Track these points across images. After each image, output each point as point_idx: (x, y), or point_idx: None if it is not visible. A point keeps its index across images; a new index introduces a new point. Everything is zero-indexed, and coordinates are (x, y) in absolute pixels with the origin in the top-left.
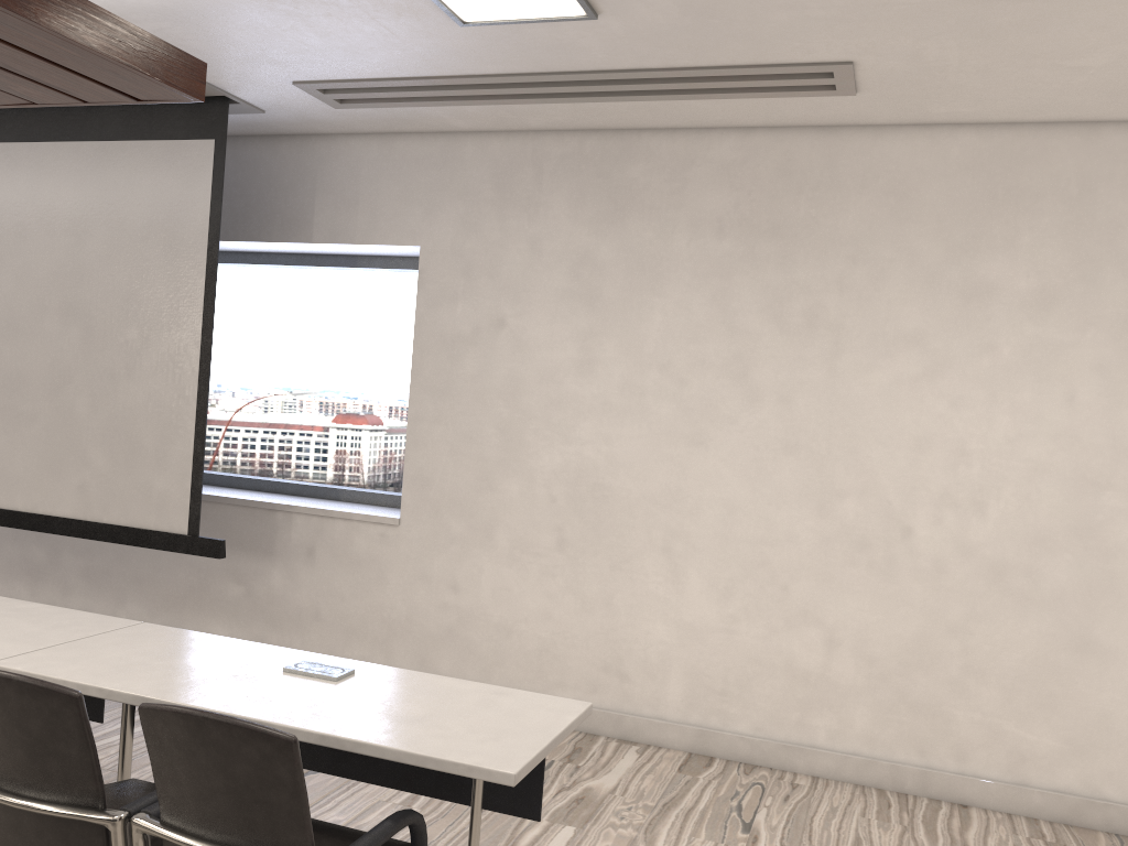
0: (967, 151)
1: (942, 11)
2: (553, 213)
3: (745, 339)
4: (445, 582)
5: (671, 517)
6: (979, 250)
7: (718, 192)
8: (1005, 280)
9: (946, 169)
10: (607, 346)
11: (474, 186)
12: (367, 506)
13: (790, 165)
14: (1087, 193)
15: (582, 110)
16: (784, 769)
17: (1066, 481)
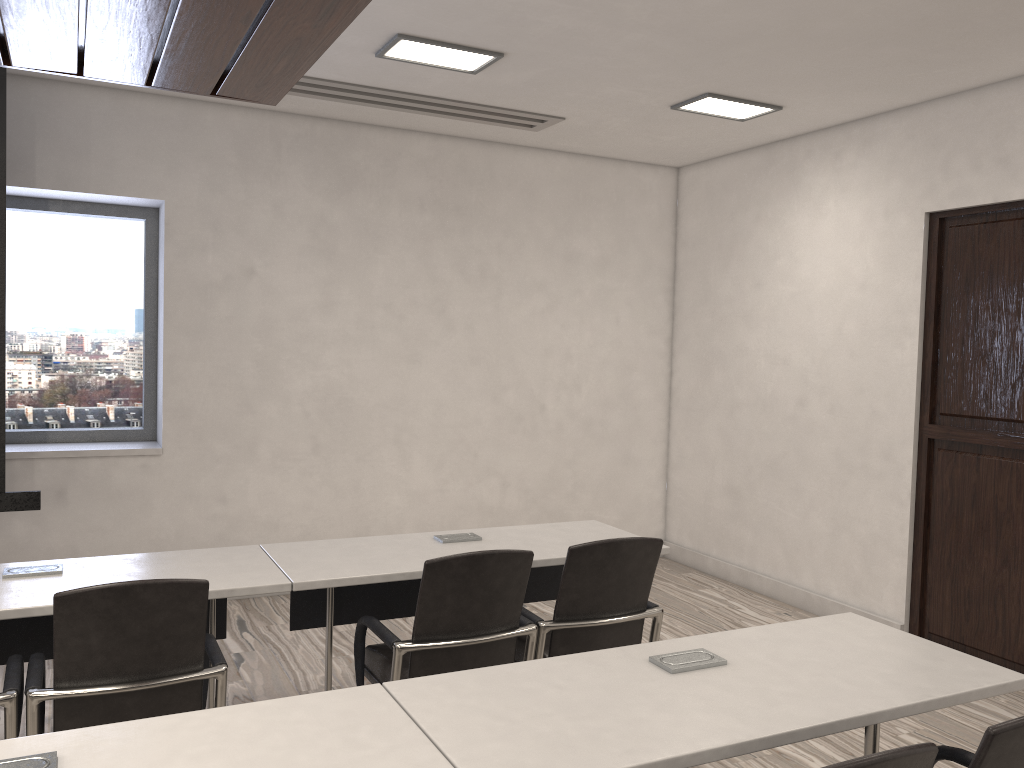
0: (564, 169)
1: (646, 109)
2: (292, 182)
3: (442, 286)
4: (213, 496)
5: (399, 416)
6: (572, 231)
7: (419, 178)
8: (585, 250)
9: (554, 179)
10: (344, 291)
11: (217, 151)
12: (90, 443)
13: (465, 165)
14: (620, 201)
15: (341, 107)
16: None
17: (617, 368)
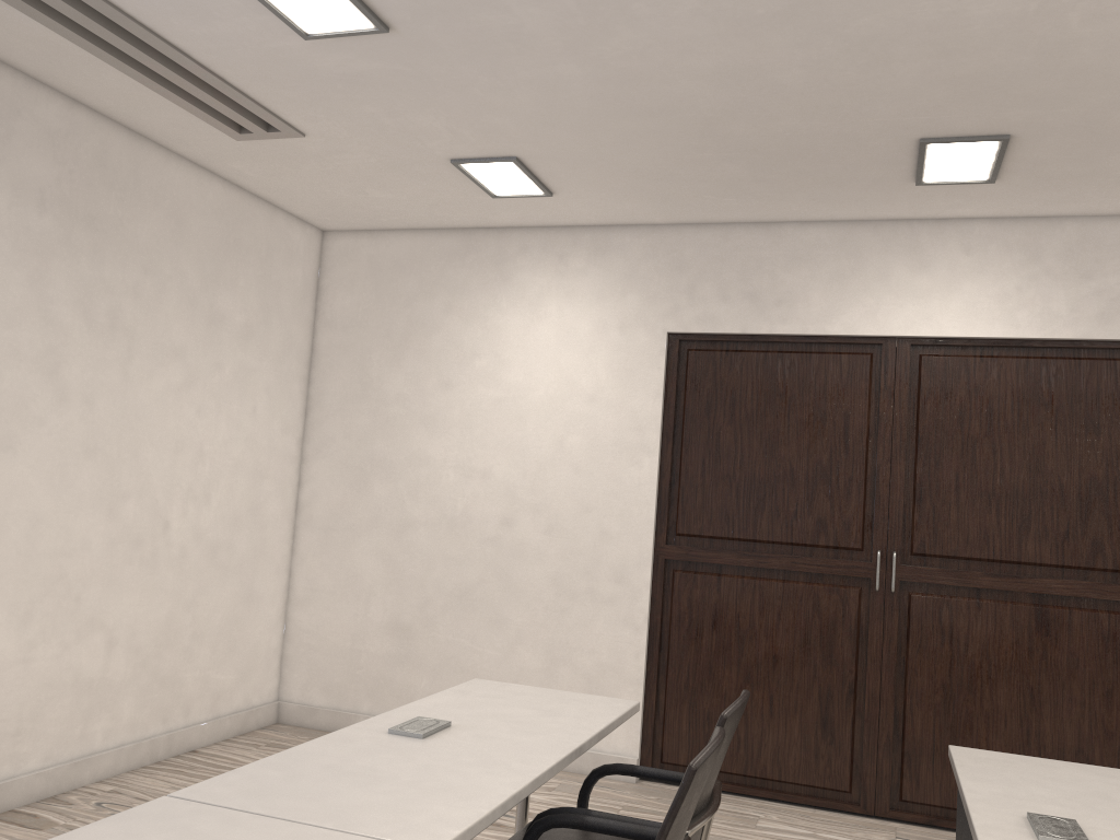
0: (217, 199)
1: (420, 154)
2: None
3: (59, 332)
4: None
5: None
6: (219, 284)
7: (43, 159)
8: (230, 312)
9: (206, 208)
10: None
11: None
12: None
13: (105, 158)
14: (269, 257)
15: None
16: (74, 787)
17: (249, 474)
